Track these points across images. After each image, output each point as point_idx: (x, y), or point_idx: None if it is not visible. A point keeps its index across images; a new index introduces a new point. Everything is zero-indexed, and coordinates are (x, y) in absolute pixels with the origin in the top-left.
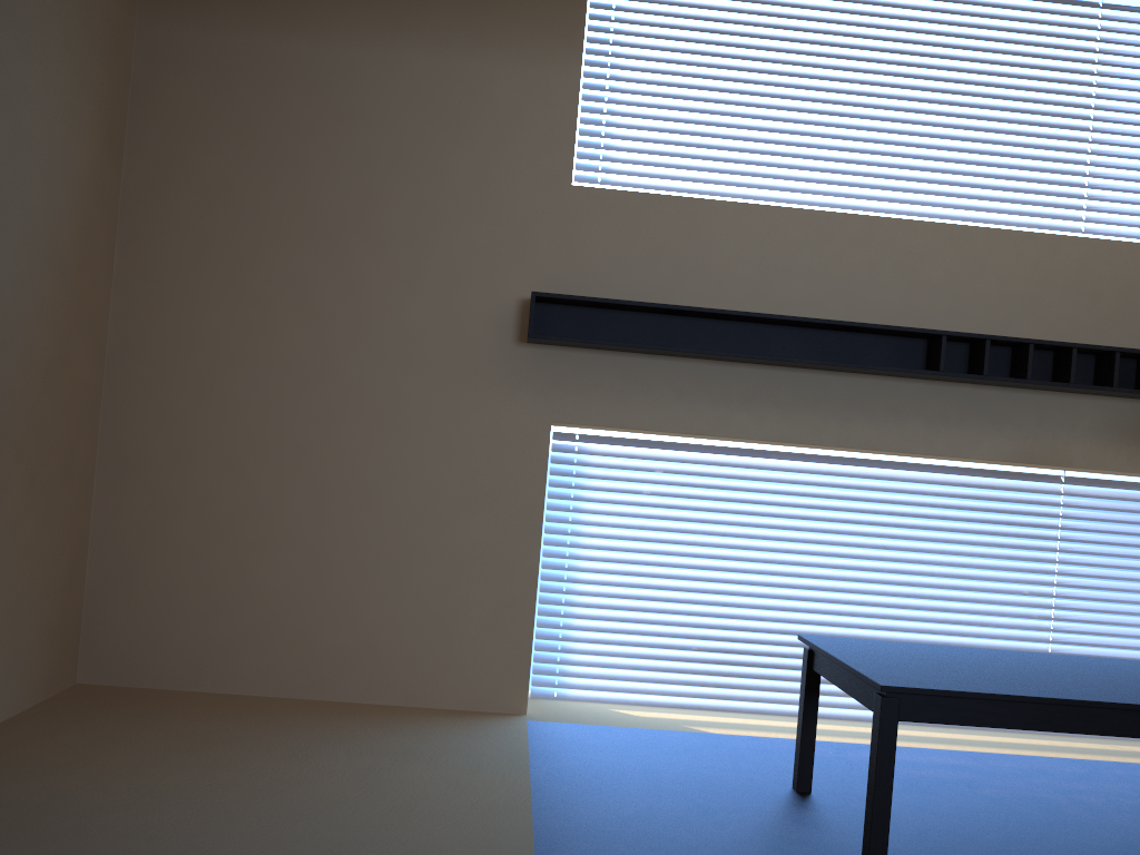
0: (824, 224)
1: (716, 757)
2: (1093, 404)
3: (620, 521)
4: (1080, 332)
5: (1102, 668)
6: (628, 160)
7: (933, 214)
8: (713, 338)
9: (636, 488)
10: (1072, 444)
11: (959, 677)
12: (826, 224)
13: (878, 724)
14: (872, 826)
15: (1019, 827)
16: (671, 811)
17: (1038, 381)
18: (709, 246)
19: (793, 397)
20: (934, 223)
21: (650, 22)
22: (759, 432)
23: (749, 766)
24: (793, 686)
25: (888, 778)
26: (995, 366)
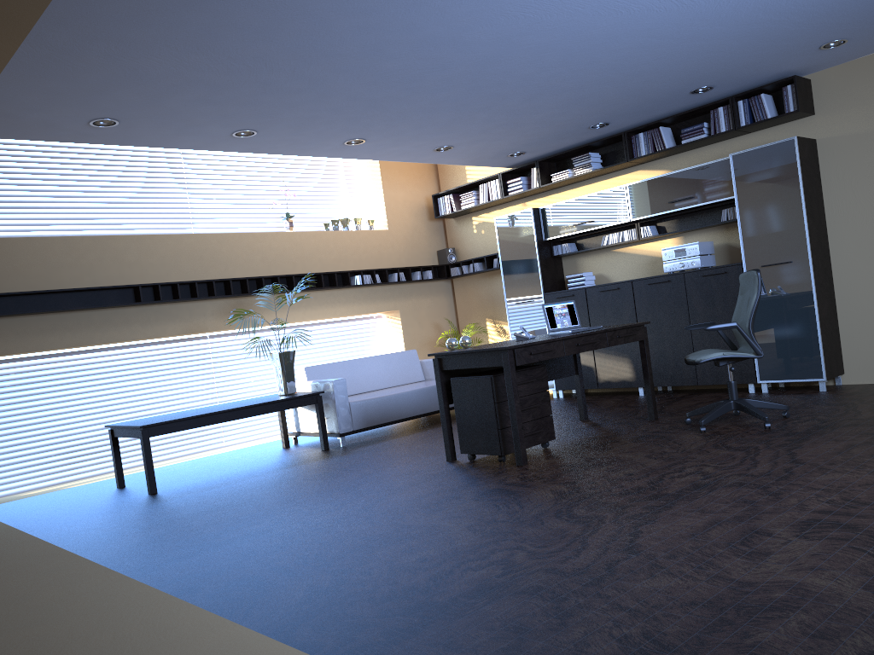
0: (72, 242)
1: (80, 491)
2: (211, 303)
3: None
4: (198, 274)
5: (225, 404)
6: None
7: (124, 228)
8: (29, 304)
9: (1, 385)
10: (206, 322)
11: (169, 418)
12: (73, 242)
13: (142, 440)
14: (149, 477)
15: (208, 470)
16: (68, 506)
17: (184, 298)
18: (16, 260)
19: (76, 325)
20: (124, 235)
21: None
22: (63, 344)
23: (96, 489)
24: (108, 459)
25: (151, 458)
26: (166, 295)
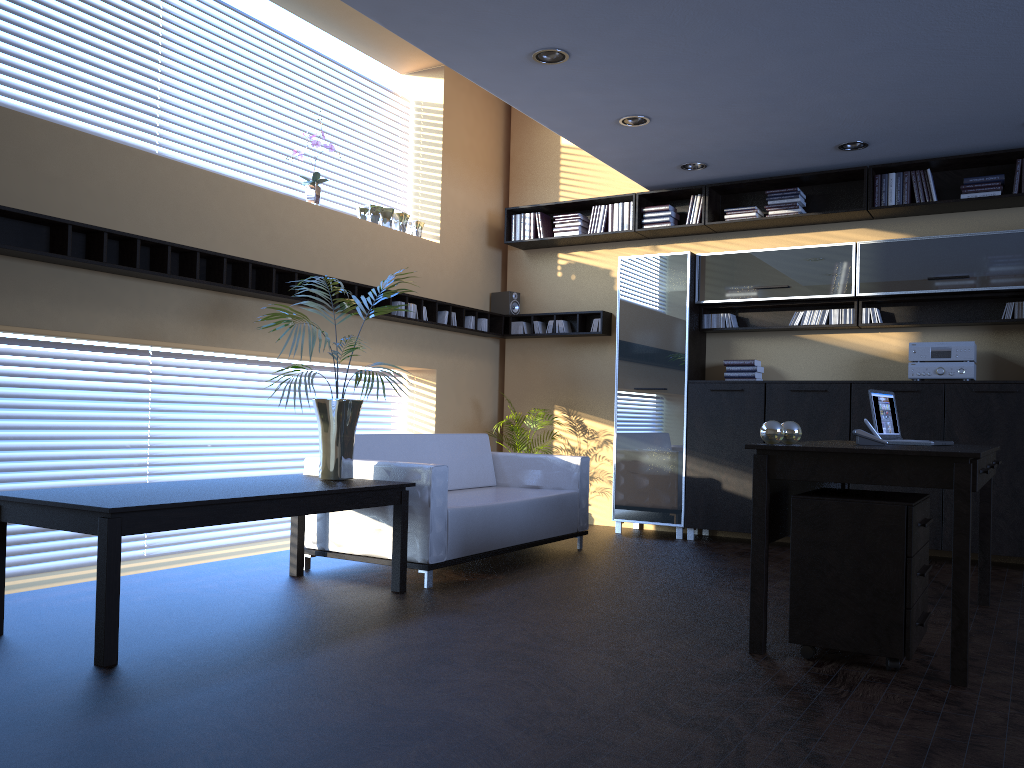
0: None
1: None
2: (179, 292)
3: None
4: (168, 234)
5: (226, 483)
6: None
7: (38, 114)
8: None
9: None
10: (166, 323)
11: (152, 498)
12: None
13: (107, 541)
14: (106, 626)
15: (180, 612)
16: None
17: (145, 270)
18: None
19: None
20: (50, 123)
21: None
22: None
23: None
24: None
25: (117, 584)
26: (108, 256)
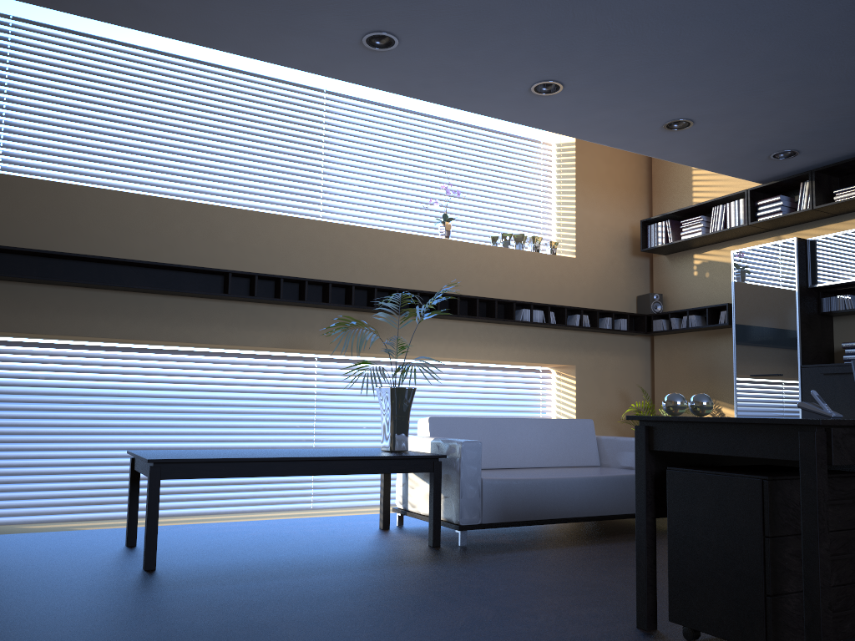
0: (156, 204)
1: (81, 539)
2: (323, 313)
3: (22, 398)
4: (314, 273)
5: (302, 450)
6: (22, 156)
7: (233, 202)
8: (81, 273)
9: (34, 375)
10: (313, 336)
11: (205, 455)
12: (158, 204)
13: (149, 482)
14: (147, 541)
15: (257, 544)
16: (30, 562)
17: (286, 299)
18: (78, 214)
19: (139, 311)
20: (226, 207)
21: (36, 67)
22: (117, 333)
23: (103, 540)
24: None
25: (156, 513)
26: (266, 292)
